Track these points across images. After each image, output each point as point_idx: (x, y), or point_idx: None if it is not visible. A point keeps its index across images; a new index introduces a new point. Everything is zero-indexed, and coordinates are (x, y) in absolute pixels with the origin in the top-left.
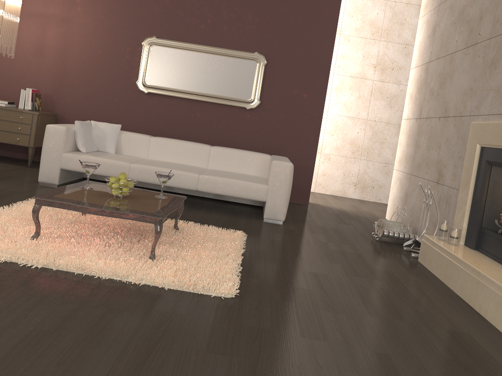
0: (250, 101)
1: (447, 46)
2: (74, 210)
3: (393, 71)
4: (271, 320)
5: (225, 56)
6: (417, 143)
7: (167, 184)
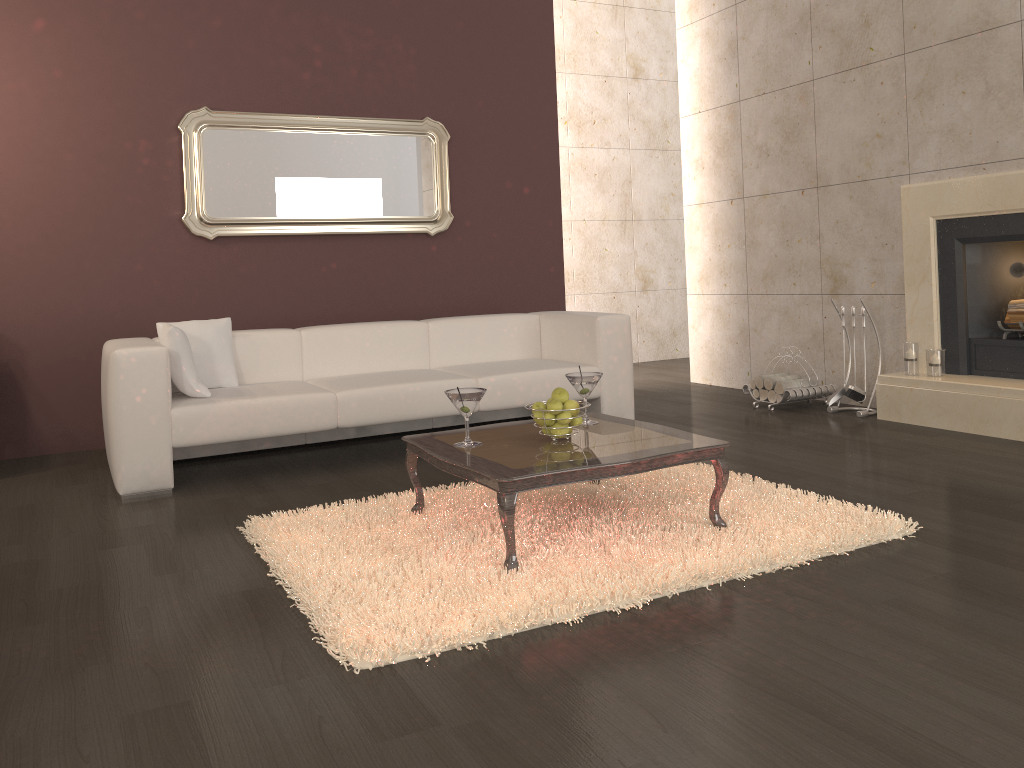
0: (435, 218)
1: (784, 73)
2: (584, 479)
3: (595, 127)
4: (1016, 535)
5: (368, 133)
6: (750, 240)
7: (422, 416)
